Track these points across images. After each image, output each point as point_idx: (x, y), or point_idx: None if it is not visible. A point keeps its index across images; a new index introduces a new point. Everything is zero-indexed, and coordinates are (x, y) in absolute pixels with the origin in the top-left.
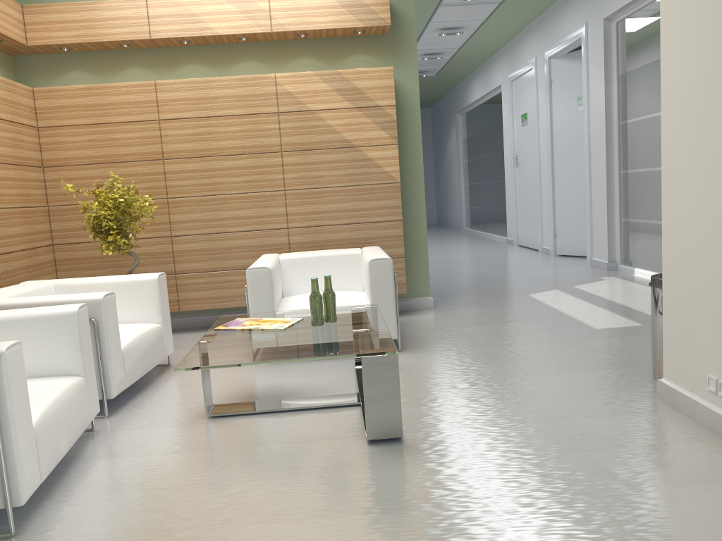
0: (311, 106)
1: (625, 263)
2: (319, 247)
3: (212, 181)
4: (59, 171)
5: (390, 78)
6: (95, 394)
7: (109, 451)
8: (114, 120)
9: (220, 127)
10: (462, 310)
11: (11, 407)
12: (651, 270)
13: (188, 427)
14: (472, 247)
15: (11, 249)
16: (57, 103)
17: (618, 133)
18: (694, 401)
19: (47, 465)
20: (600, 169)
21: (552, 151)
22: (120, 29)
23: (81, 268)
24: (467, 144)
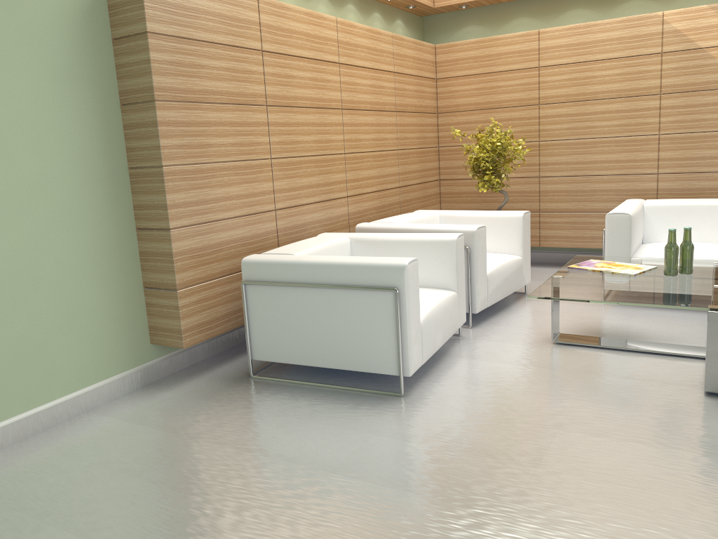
0: (700, 44)
1: None
2: (691, 195)
3: (583, 125)
4: (449, 117)
5: None
6: (463, 307)
7: (470, 353)
8: (498, 69)
9: (597, 71)
10: None
11: (408, 305)
12: None
13: (535, 347)
14: None
15: (409, 183)
16: (453, 57)
17: None
18: None
19: (427, 352)
20: None
21: None
22: None
23: (459, 201)
24: None
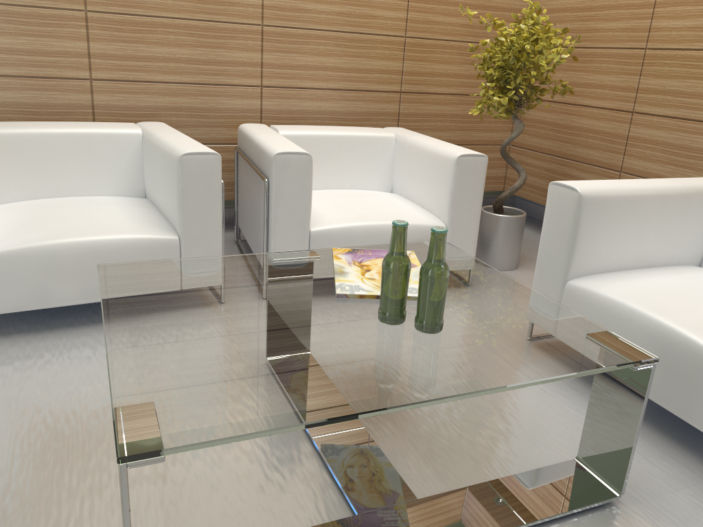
0: None
1: None
2: None
3: None
4: None
5: None
6: None
7: None
8: None
9: None
10: None
11: None
12: None
13: None
14: None
15: (429, 90)
16: None
17: None
18: None
19: (13, 300)
20: None
21: None
22: None
23: (532, 133)
24: None
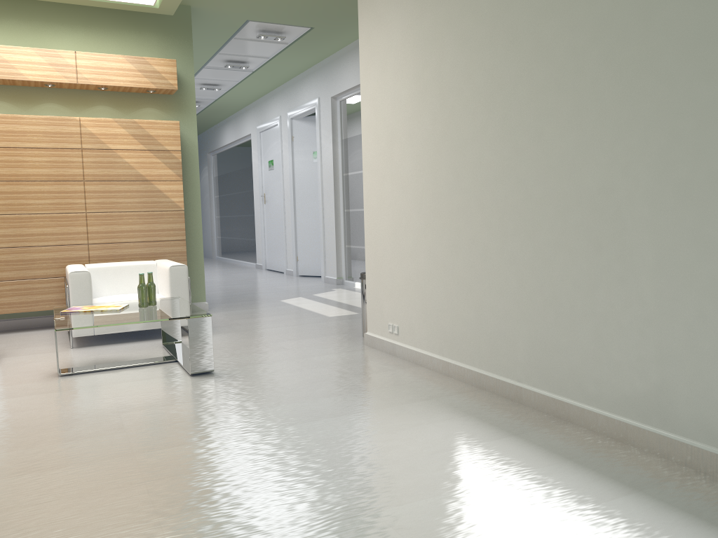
0: (111, 146)
1: (348, 279)
2: (116, 260)
3: (19, 202)
4: None
5: (177, 129)
6: None
7: None
8: None
9: (28, 156)
10: (231, 311)
11: None
12: None
13: (47, 381)
14: (227, 271)
15: None
16: None
17: (342, 182)
18: (382, 340)
19: None
20: (330, 208)
21: (294, 192)
22: None
23: None
24: (219, 181)
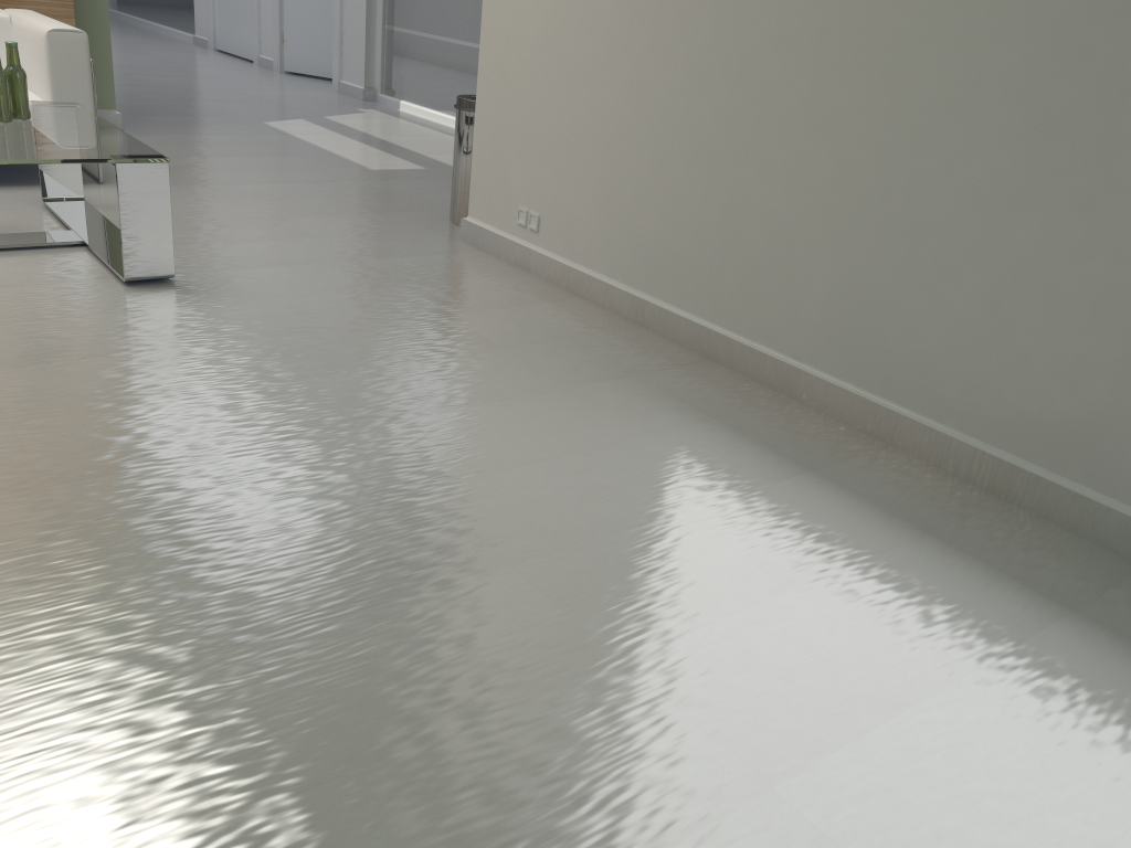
0: None
1: (387, 93)
2: None
3: None
4: None
5: None
6: None
7: None
8: None
9: None
10: (171, 135)
11: None
12: (422, 104)
13: None
14: (137, 44)
15: None
16: None
17: None
18: (503, 237)
19: None
20: None
21: None
22: None
23: None
24: None
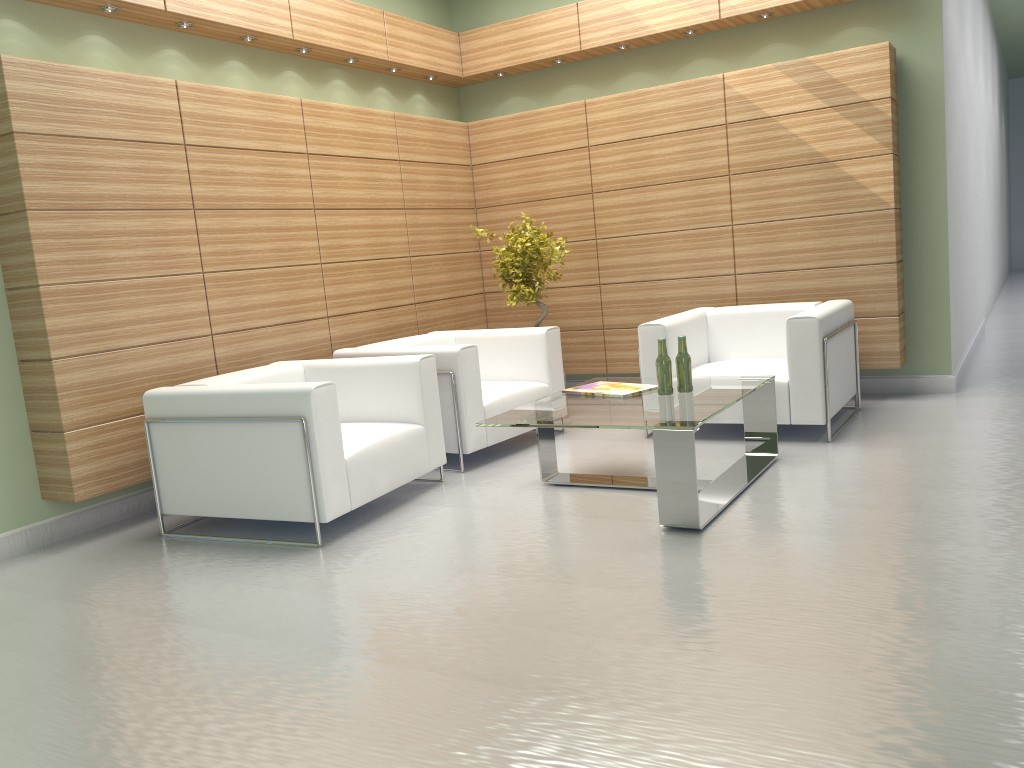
0: (768, 111)
1: None
2: (775, 300)
3: (645, 217)
4: (490, 212)
5: (883, 59)
6: (439, 445)
7: (437, 499)
8: (543, 150)
9: (655, 149)
10: (995, 397)
11: (318, 437)
12: None
13: (518, 490)
14: None
15: (432, 298)
16: (489, 137)
17: None
18: None
19: (359, 496)
20: None
21: None
22: (550, 44)
23: (509, 319)
24: None
